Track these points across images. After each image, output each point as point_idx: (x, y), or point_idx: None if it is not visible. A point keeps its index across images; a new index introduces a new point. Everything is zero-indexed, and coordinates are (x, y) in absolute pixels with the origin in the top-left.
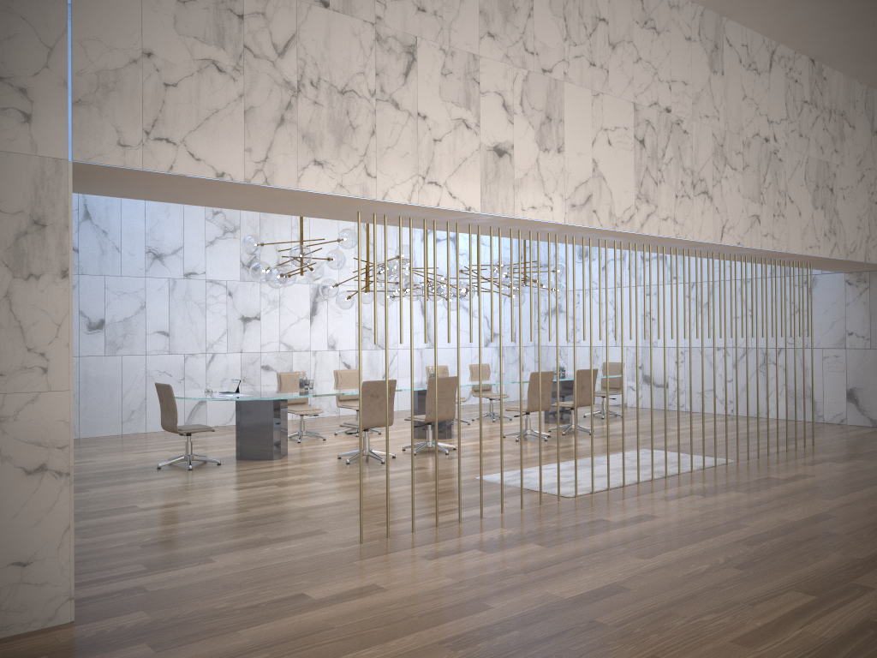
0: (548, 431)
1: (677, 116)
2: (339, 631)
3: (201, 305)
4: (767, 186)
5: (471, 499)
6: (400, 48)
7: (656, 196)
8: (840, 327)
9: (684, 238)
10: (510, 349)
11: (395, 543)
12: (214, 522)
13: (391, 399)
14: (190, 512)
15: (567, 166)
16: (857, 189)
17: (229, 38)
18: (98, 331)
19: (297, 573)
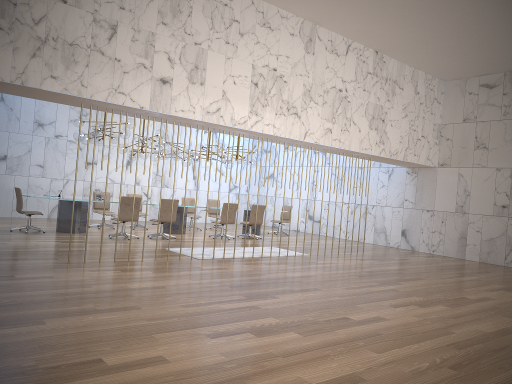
0: (237, 236)
1: (281, 73)
2: (11, 287)
3: (63, 153)
4: (338, 114)
5: (148, 255)
6: (107, 26)
7: (262, 112)
8: (402, 196)
9: (279, 136)
10: (244, 195)
11: (84, 265)
12: (9, 251)
13: (138, 207)
14: (2, 247)
15: (206, 92)
16: (402, 122)
17: (7, 14)
18: (2, 161)
19: (21, 269)
